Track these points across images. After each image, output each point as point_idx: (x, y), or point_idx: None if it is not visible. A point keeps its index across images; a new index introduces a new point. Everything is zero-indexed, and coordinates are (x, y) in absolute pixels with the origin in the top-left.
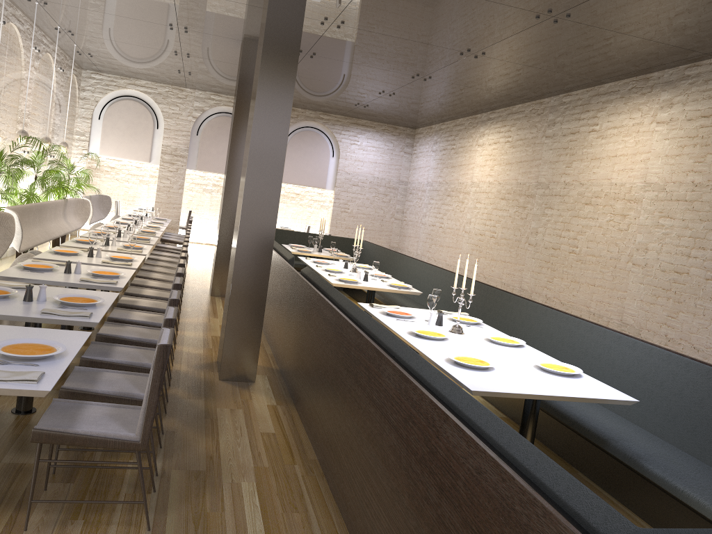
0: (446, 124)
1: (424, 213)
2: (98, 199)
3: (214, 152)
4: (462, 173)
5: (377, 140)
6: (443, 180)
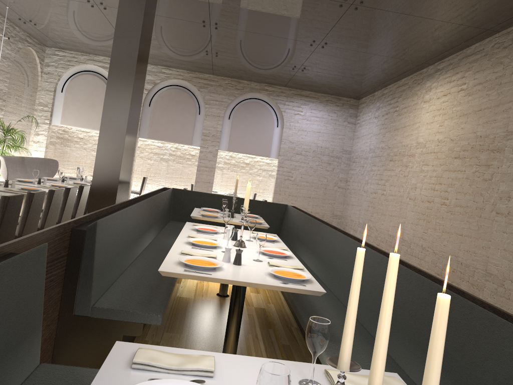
0: (388, 88)
1: (366, 180)
2: (42, 162)
3: (164, 122)
4: (406, 135)
5: (320, 110)
6: (385, 145)
